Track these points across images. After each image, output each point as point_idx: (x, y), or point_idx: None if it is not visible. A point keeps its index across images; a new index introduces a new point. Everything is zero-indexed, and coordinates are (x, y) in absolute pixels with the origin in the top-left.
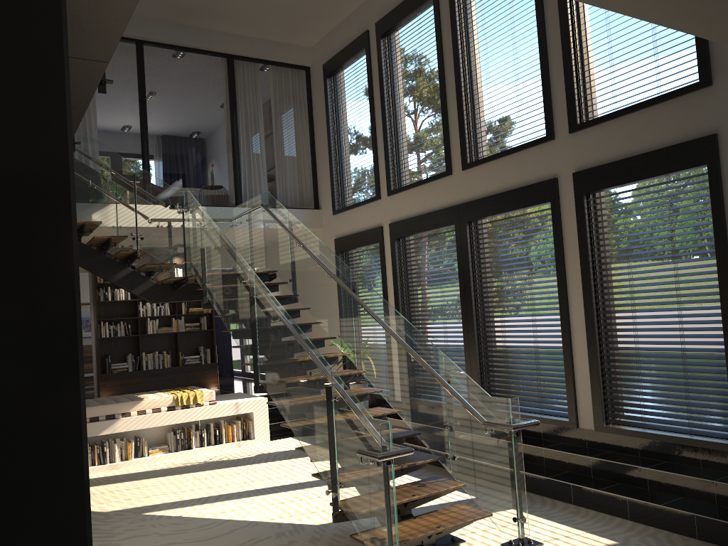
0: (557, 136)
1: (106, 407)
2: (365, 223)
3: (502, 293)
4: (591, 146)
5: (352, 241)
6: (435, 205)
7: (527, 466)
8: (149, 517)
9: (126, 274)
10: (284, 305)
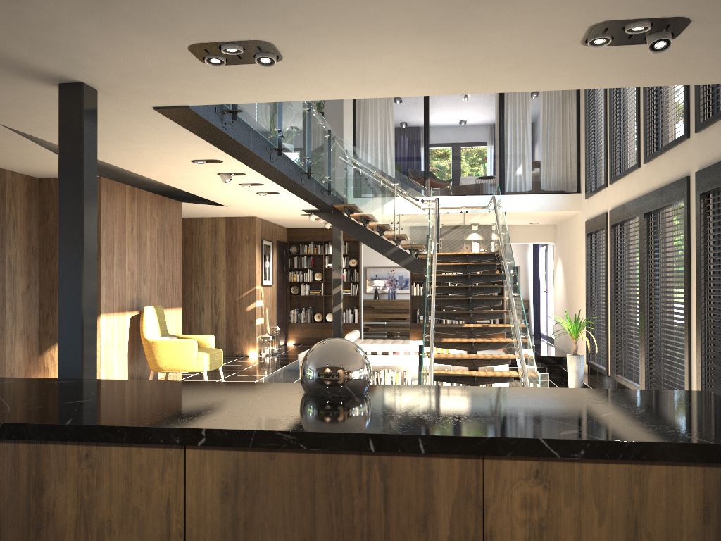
0: (691, 134)
1: (382, 346)
2: (600, 208)
3: (672, 284)
4: (707, 146)
5: (592, 224)
6: (631, 196)
7: None
8: None
9: (395, 251)
10: (563, 278)
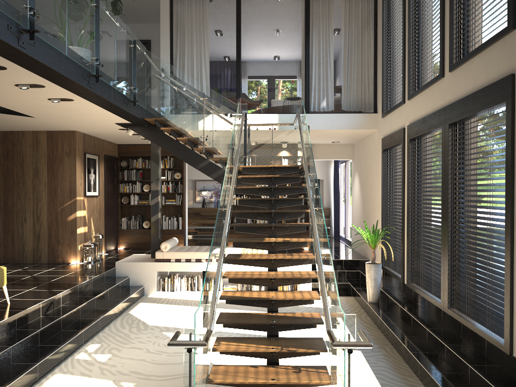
0: None
1: (196, 253)
2: (397, 125)
3: (479, 197)
4: None
5: (389, 140)
6: (433, 108)
7: (451, 379)
8: (162, 336)
9: (206, 164)
10: (359, 190)
